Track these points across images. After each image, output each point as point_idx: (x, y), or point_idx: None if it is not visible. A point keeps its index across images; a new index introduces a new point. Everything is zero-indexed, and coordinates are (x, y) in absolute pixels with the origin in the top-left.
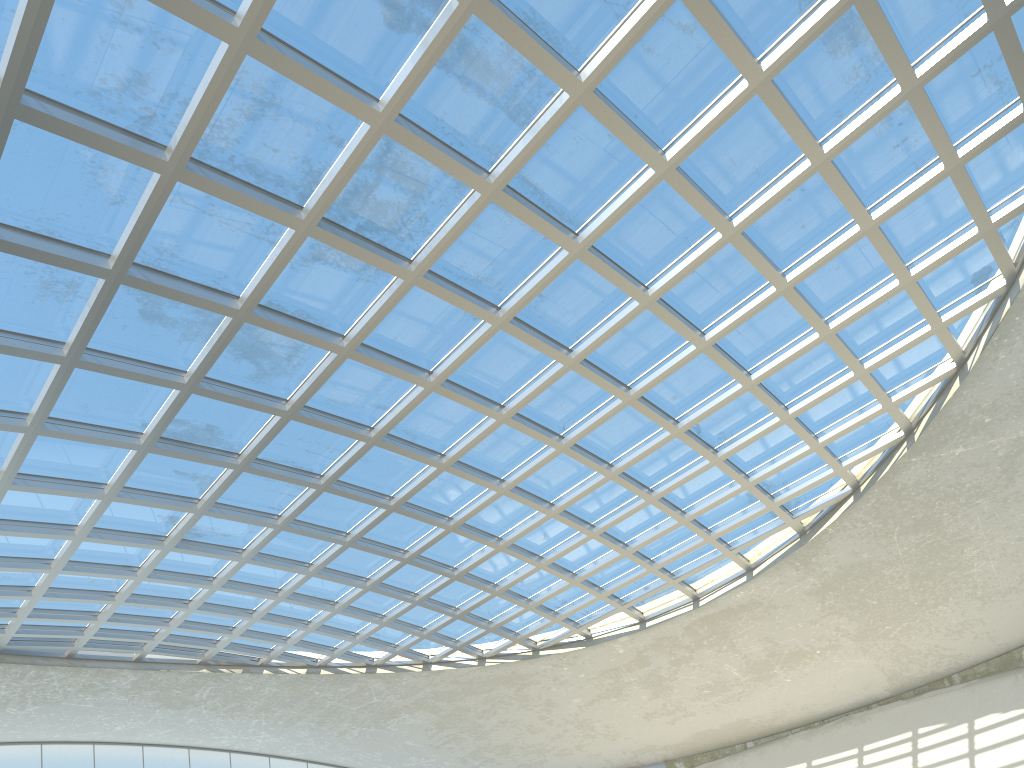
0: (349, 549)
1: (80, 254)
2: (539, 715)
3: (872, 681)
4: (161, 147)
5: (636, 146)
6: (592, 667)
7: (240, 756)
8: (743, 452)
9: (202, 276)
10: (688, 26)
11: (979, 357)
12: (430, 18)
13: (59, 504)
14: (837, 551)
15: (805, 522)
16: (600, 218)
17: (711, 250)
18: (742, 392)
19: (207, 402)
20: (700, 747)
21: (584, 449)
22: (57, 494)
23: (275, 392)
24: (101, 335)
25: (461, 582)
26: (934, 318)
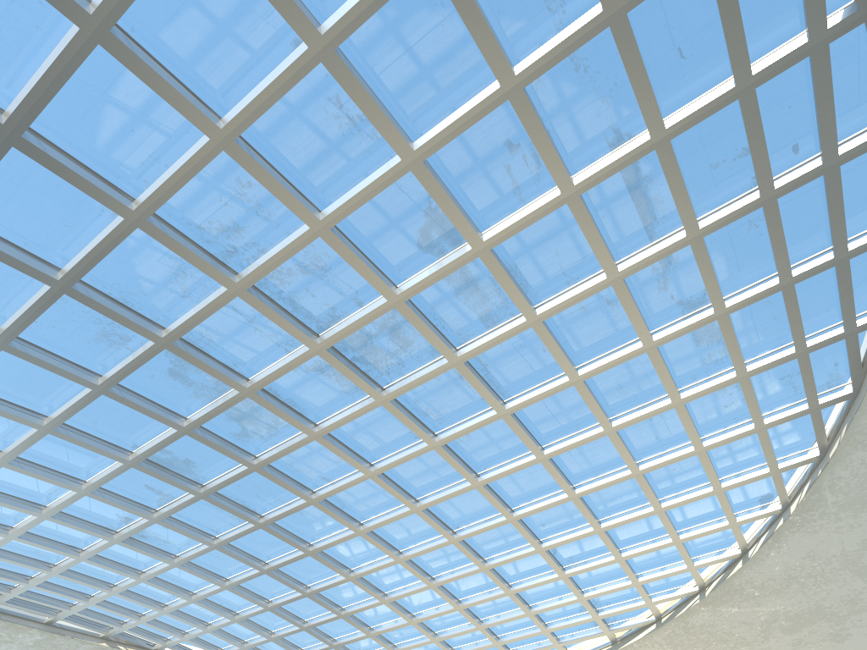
0: (263, 575)
1: (143, 321)
2: None
3: None
4: (233, 272)
5: (561, 361)
6: None
7: None
8: (583, 574)
9: (227, 358)
10: (611, 301)
11: (757, 550)
12: (448, 250)
13: (38, 487)
14: None
15: (617, 634)
16: (524, 397)
17: (594, 436)
18: (592, 533)
19: (193, 443)
20: None
21: (468, 545)
22: (42, 479)
23: (249, 449)
24: (131, 377)
25: (345, 620)
26: (732, 517)
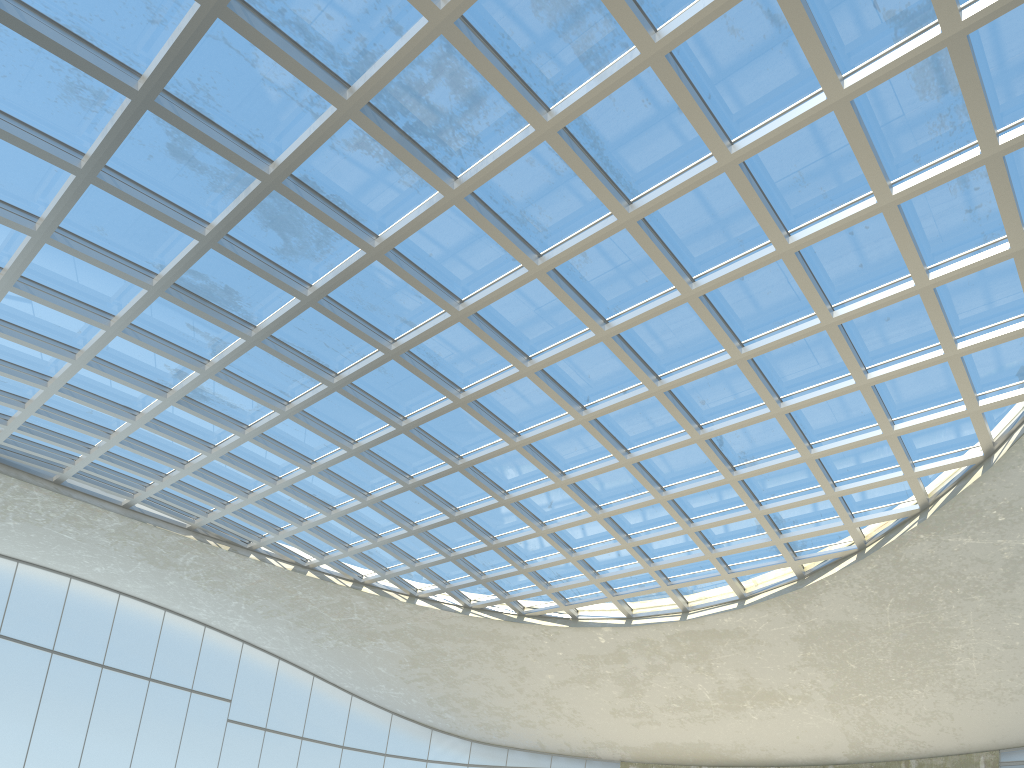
0: (355, 458)
1: (108, 65)
2: (511, 680)
3: (834, 743)
4: None
5: (701, 128)
6: (571, 648)
7: (214, 633)
8: (760, 479)
9: (237, 128)
10: (777, 17)
11: (1005, 453)
12: None
13: (64, 322)
14: (829, 605)
15: (807, 567)
16: (655, 193)
17: (762, 261)
18: (769, 417)
19: (228, 263)
20: (657, 758)
21: (604, 428)
22: (60, 311)
23: (300, 273)
24: (125, 158)
25: (460, 525)
26: (971, 400)
